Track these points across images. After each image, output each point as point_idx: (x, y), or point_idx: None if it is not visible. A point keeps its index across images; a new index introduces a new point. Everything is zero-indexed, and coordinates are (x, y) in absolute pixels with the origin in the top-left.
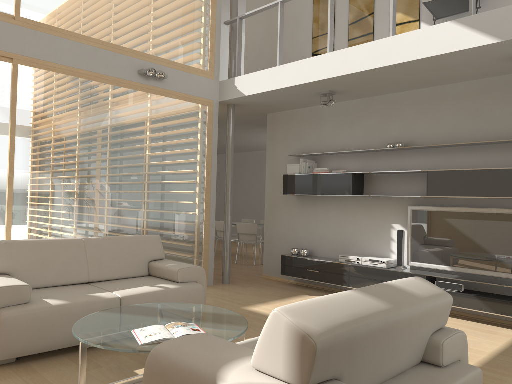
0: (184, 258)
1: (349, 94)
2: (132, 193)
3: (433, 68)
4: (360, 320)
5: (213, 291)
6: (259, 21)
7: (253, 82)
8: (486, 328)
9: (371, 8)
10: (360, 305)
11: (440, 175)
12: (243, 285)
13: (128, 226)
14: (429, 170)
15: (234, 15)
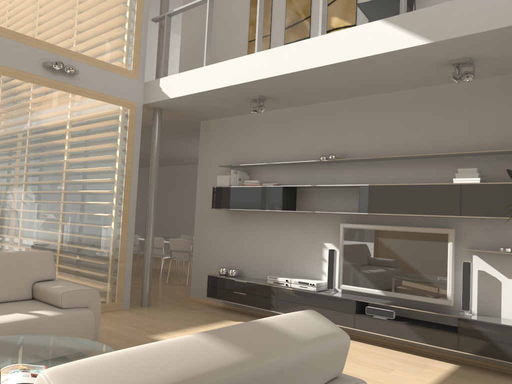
0: (94, 277)
1: (281, 100)
2: (29, 202)
3: (364, 72)
4: (185, 383)
5: (125, 316)
6: (195, 23)
7: (178, 83)
8: (417, 360)
9: (307, 11)
10: (198, 358)
11: (372, 190)
12: (164, 308)
13: (22, 240)
14: (361, 185)
15: (164, 12)
